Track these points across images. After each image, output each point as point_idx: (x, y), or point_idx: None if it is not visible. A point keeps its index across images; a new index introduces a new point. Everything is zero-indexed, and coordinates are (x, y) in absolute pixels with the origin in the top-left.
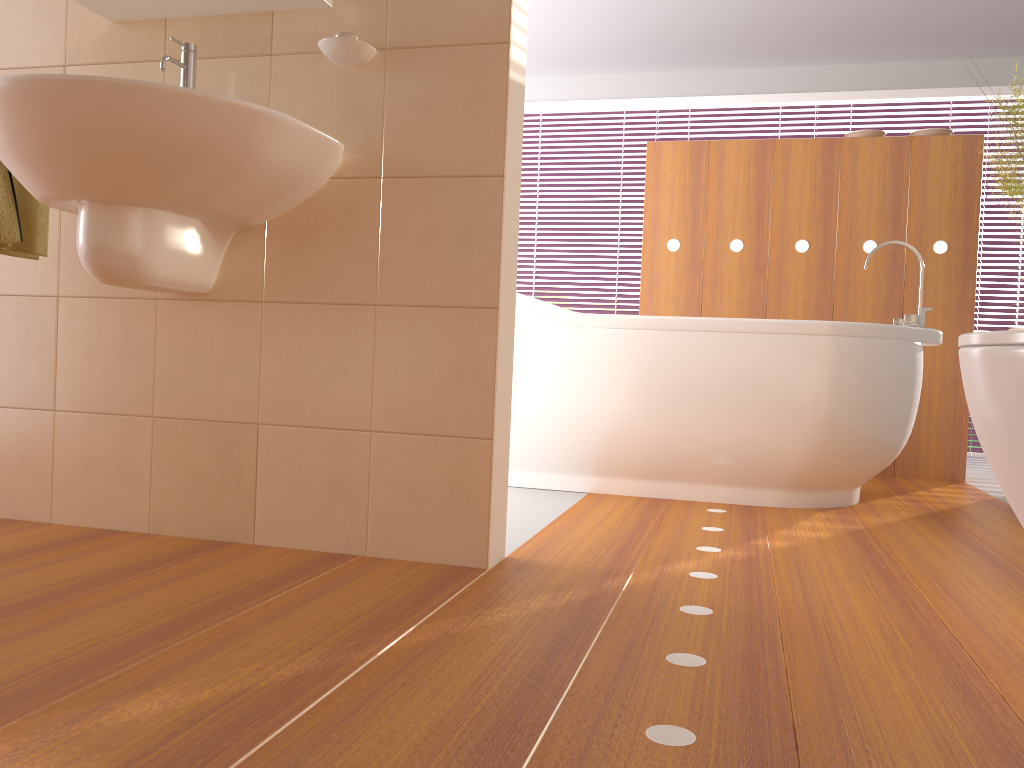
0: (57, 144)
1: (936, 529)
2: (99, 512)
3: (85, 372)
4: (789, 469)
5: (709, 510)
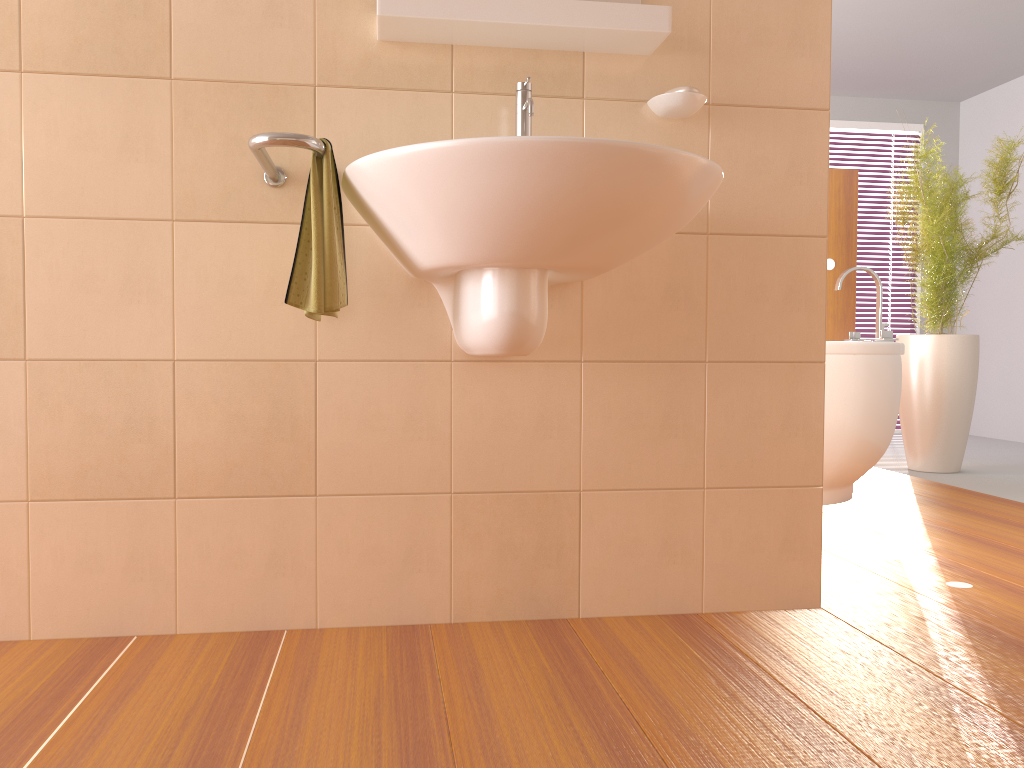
0: (568, 213)
1: (958, 512)
2: (383, 607)
3: (358, 448)
4: (829, 472)
5: None
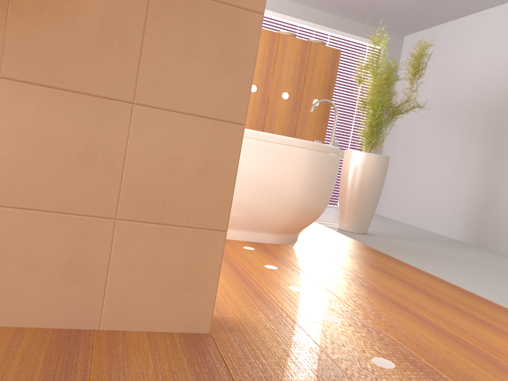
0: None
1: (355, 259)
2: None
3: None
4: (282, 223)
5: (245, 248)
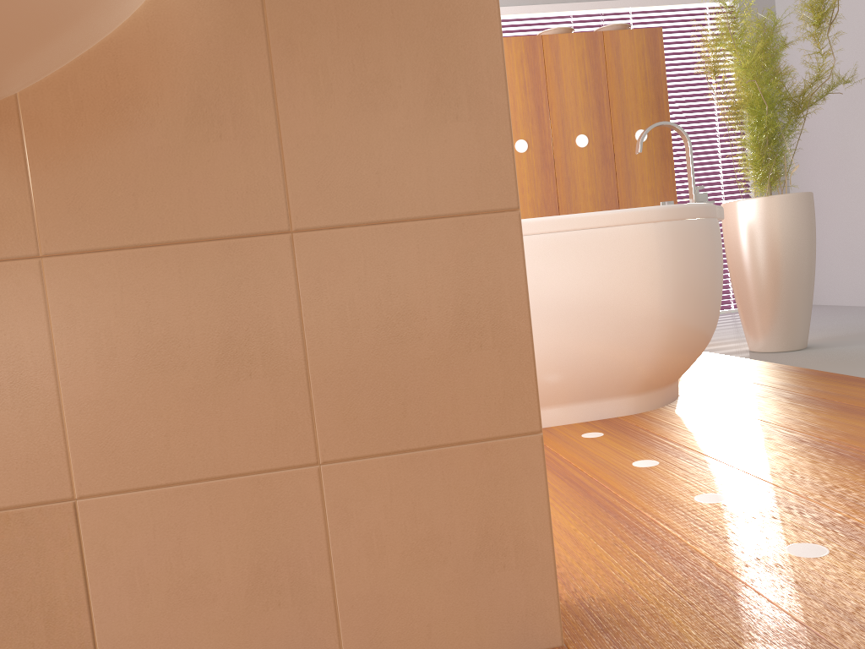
0: None
1: (805, 405)
2: None
3: None
4: (642, 372)
5: (586, 436)
